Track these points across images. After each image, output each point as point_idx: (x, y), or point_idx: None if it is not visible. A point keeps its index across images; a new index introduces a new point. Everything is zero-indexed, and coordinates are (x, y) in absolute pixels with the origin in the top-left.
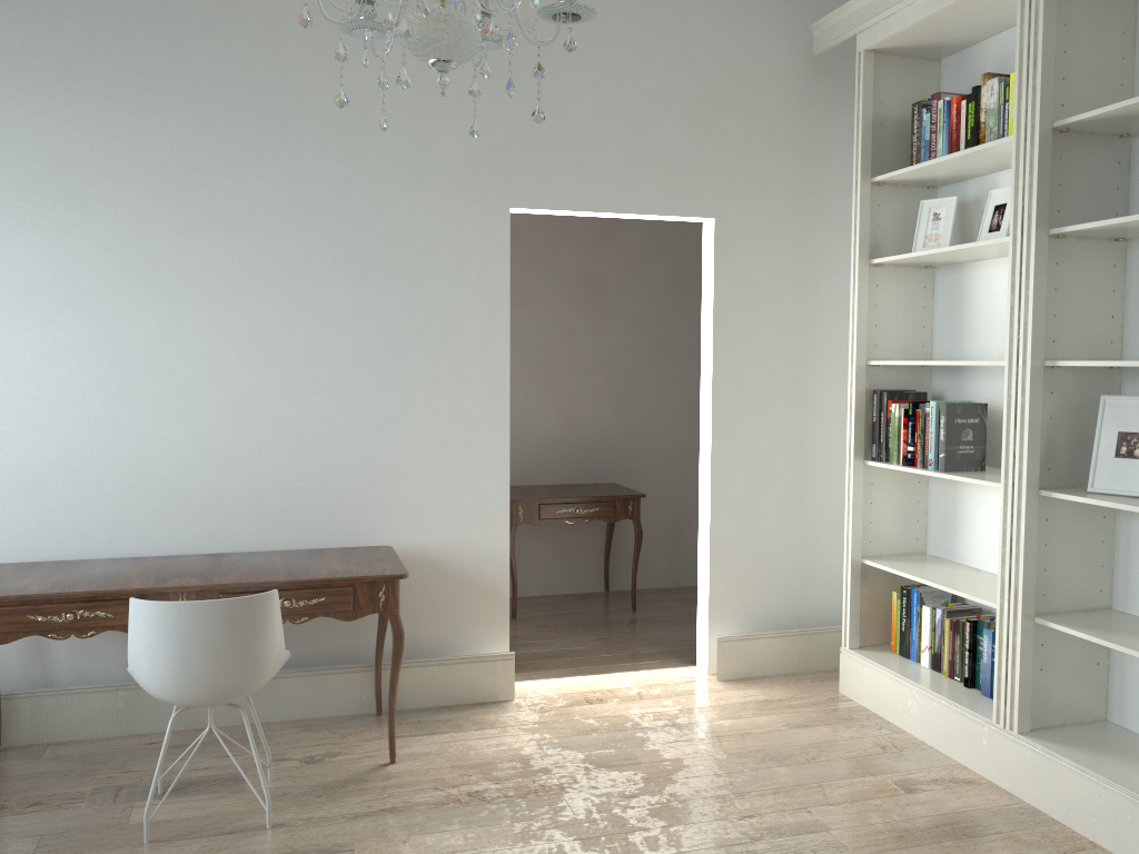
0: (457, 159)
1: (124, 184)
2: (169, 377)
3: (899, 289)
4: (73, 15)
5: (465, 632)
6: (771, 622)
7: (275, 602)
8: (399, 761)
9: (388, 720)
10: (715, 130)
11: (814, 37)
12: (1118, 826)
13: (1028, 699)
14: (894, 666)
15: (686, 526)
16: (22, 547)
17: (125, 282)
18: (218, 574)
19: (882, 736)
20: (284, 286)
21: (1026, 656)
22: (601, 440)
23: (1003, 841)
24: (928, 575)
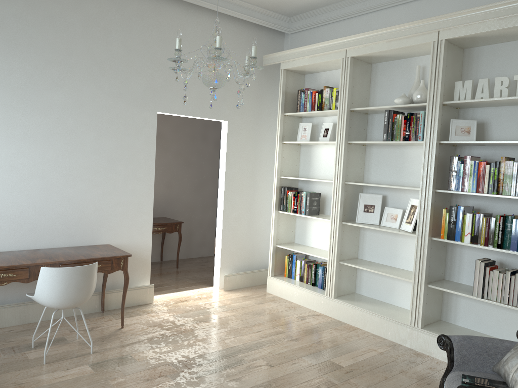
0: (138, 91)
1: None
2: (17, 174)
3: (290, 152)
4: None
5: (134, 277)
6: (240, 268)
7: (97, 266)
8: (125, 327)
9: (122, 311)
10: (229, 89)
11: (264, 59)
12: (365, 321)
13: (336, 287)
14: (288, 281)
15: (192, 234)
16: None
17: None
18: (53, 257)
19: (287, 304)
20: (68, 137)
21: (336, 274)
22: (161, 200)
23: (334, 330)
24: (300, 249)
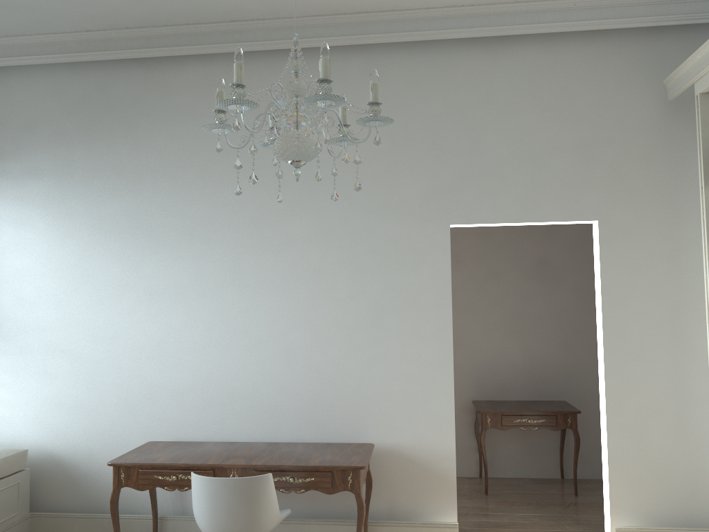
0: (415, 197)
1: (228, 229)
2: (249, 336)
3: None
4: (206, 142)
5: (426, 504)
6: (664, 519)
7: (269, 481)
8: None
9: None
10: (595, 160)
11: (667, 88)
12: None
13: None
14: None
15: None
16: (174, 432)
17: (228, 283)
18: (259, 457)
19: None
20: (312, 281)
21: None
22: (553, 370)
23: None
24: None
